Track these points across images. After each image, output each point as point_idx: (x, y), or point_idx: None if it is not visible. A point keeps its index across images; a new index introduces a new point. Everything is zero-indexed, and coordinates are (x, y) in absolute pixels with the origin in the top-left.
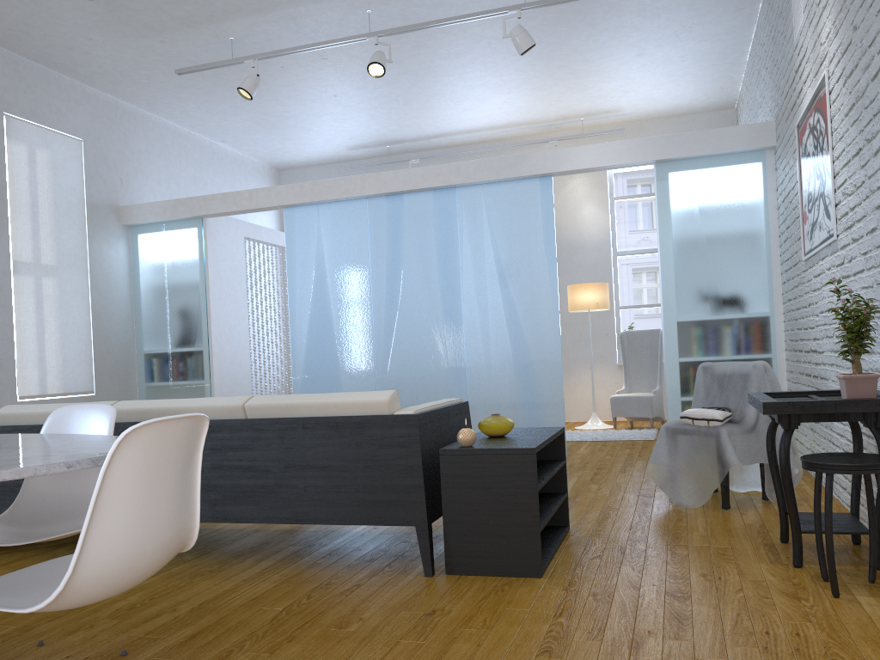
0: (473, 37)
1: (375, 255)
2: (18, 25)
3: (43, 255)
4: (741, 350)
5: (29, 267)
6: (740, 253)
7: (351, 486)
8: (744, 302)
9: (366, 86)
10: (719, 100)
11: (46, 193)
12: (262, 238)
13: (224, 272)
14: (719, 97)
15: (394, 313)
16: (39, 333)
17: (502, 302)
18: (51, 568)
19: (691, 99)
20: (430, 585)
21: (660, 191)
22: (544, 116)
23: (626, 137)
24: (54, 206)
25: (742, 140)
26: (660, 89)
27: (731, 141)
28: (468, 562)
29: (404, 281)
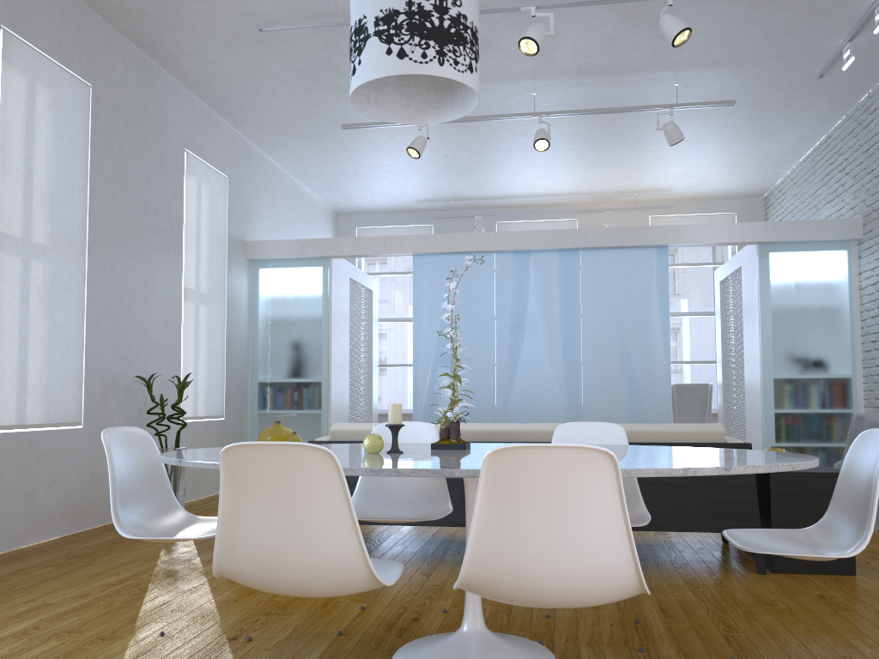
0: (601, 122)
1: (501, 304)
2: (221, 72)
3: (201, 284)
4: (827, 405)
5: (192, 294)
6: (828, 323)
7: (691, 500)
8: (831, 364)
9: (479, 151)
10: (756, 189)
11: (205, 226)
12: (358, 279)
13: (339, 310)
14: (757, 187)
15: (516, 357)
16: (195, 358)
17: (619, 353)
18: (739, 538)
19: (734, 186)
20: (777, 580)
21: (762, 267)
22: (606, 189)
23: (668, 212)
24: (209, 238)
25: (834, 231)
26: (716, 176)
27: (826, 231)
28: (793, 563)
29: (527, 329)
